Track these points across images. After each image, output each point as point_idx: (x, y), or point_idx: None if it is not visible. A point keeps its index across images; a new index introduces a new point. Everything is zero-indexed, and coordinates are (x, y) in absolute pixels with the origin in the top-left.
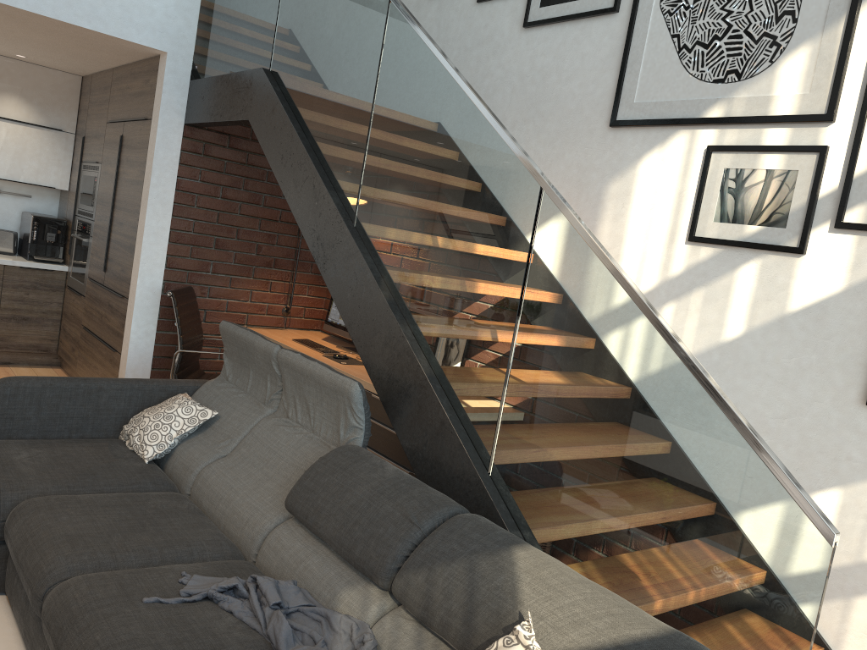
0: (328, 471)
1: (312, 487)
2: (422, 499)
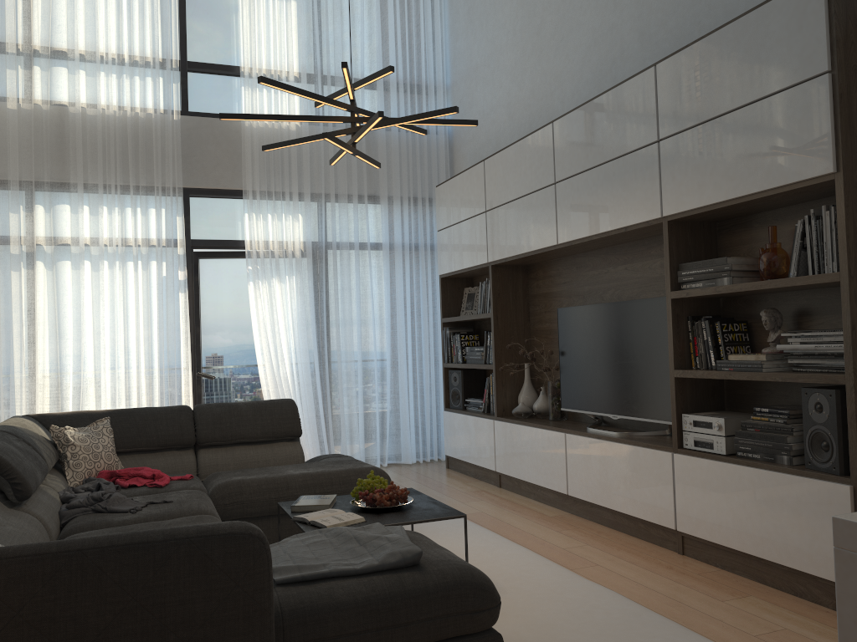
0: (9, 455)
1: (22, 468)
2: (2, 433)
